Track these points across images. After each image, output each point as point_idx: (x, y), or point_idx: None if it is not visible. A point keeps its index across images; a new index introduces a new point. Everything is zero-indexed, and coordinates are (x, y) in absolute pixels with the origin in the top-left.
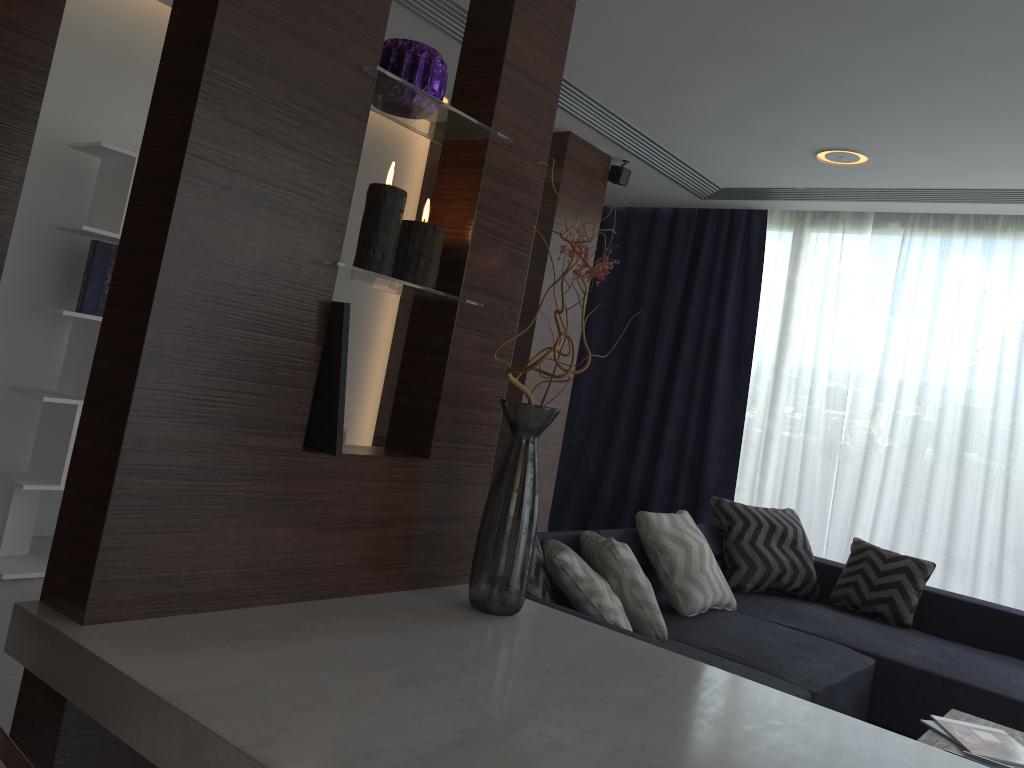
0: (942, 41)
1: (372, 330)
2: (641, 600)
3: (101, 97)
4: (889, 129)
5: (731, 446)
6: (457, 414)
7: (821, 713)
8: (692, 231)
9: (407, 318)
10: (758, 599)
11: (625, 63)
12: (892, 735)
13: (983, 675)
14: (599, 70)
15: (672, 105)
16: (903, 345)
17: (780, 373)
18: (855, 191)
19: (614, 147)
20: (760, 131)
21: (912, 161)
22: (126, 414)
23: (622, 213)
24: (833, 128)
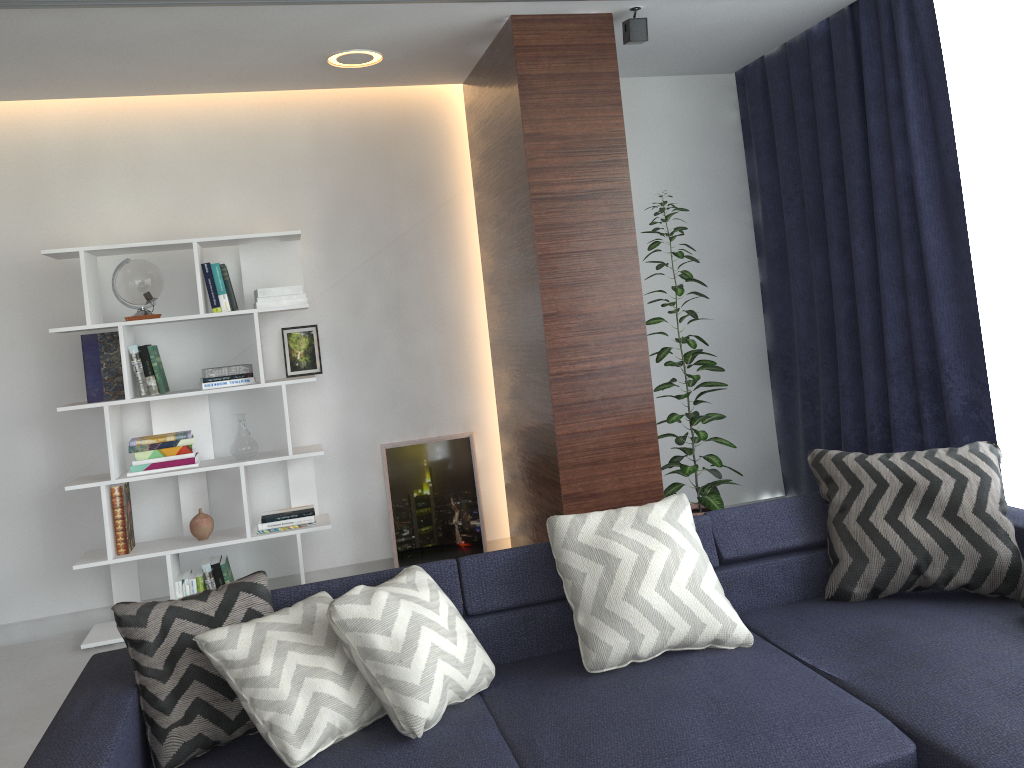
0: None
1: (471, 318)
2: (379, 677)
3: (76, 204)
4: None
5: (970, 342)
6: None
7: None
8: (848, 43)
9: (488, 296)
10: (854, 615)
11: None
12: None
13: None
14: None
15: None
16: None
17: (1007, 209)
18: None
19: (585, 3)
20: None
21: None
22: None
23: (779, 57)
24: None
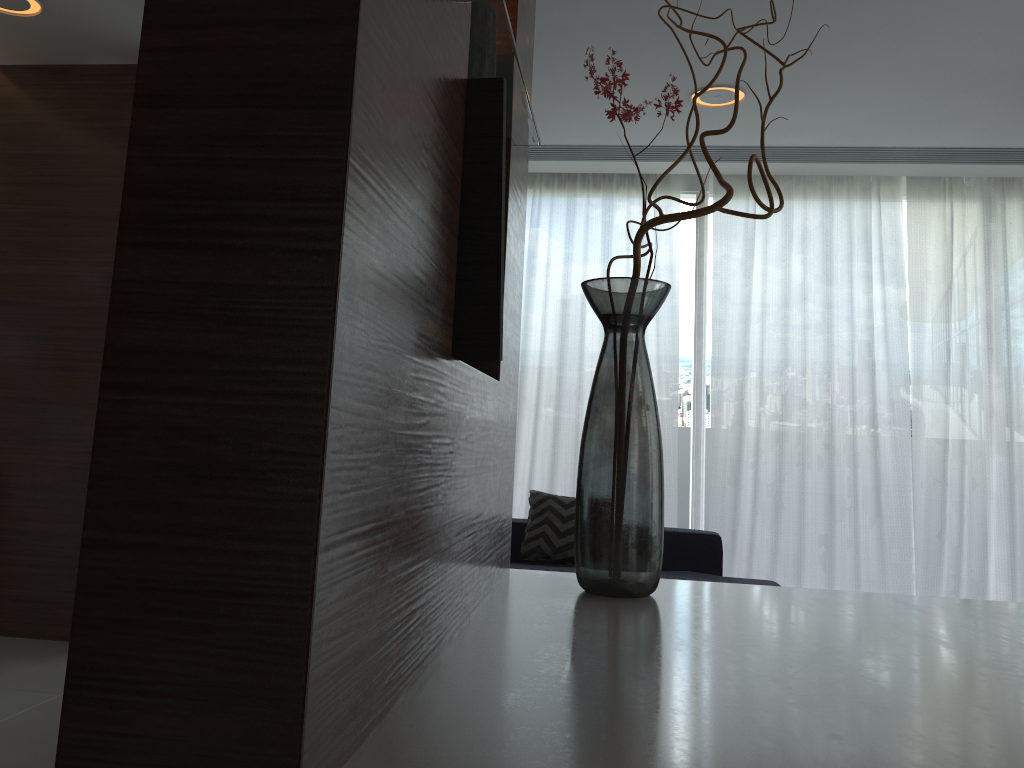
0: None
1: None
2: None
3: None
4: (563, 75)
5: None
6: (509, 313)
7: None
8: None
9: None
10: None
11: None
12: None
13: None
14: None
15: None
16: (541, 301)
17: None
18: None
19: None
20: None
21: (568, 113)
22: (334, 228)
23: None
24: None
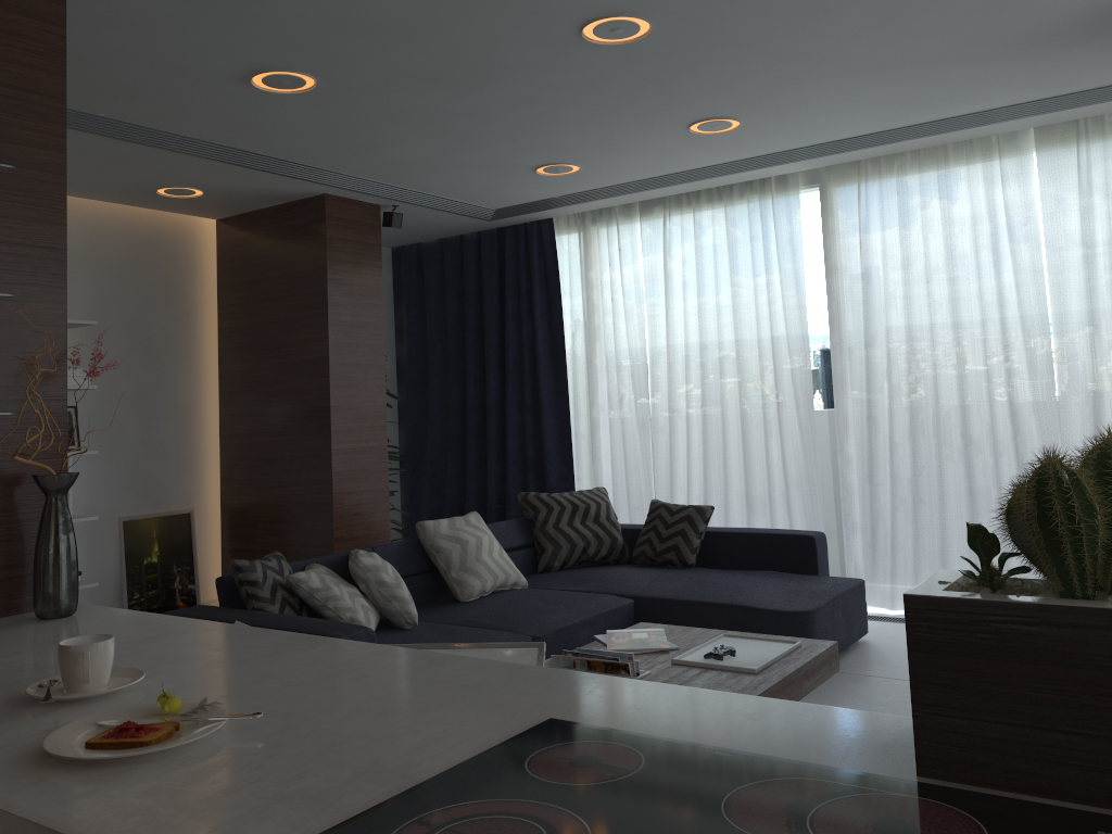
0: (527, 82)
1: (199, 411)
2: (389, 596)
3: None
4: (567, 144)
5: (564, 441)
6: (17, 491)
7: (221, 627)
8: (495, 250)
9: (228, 393)
10: (561, 573)
11: (314, 139)
12: (255, 629)
13: (721, 591)
14: (299, 147)
15: (384, 159)
16: (683, 317)
17: (591, 365)
18: (600, 190)
19: (374, 197)
20: (473, 164)
21: (614, 161)
22: None
23: (435, 246)
24: (525, 151)
